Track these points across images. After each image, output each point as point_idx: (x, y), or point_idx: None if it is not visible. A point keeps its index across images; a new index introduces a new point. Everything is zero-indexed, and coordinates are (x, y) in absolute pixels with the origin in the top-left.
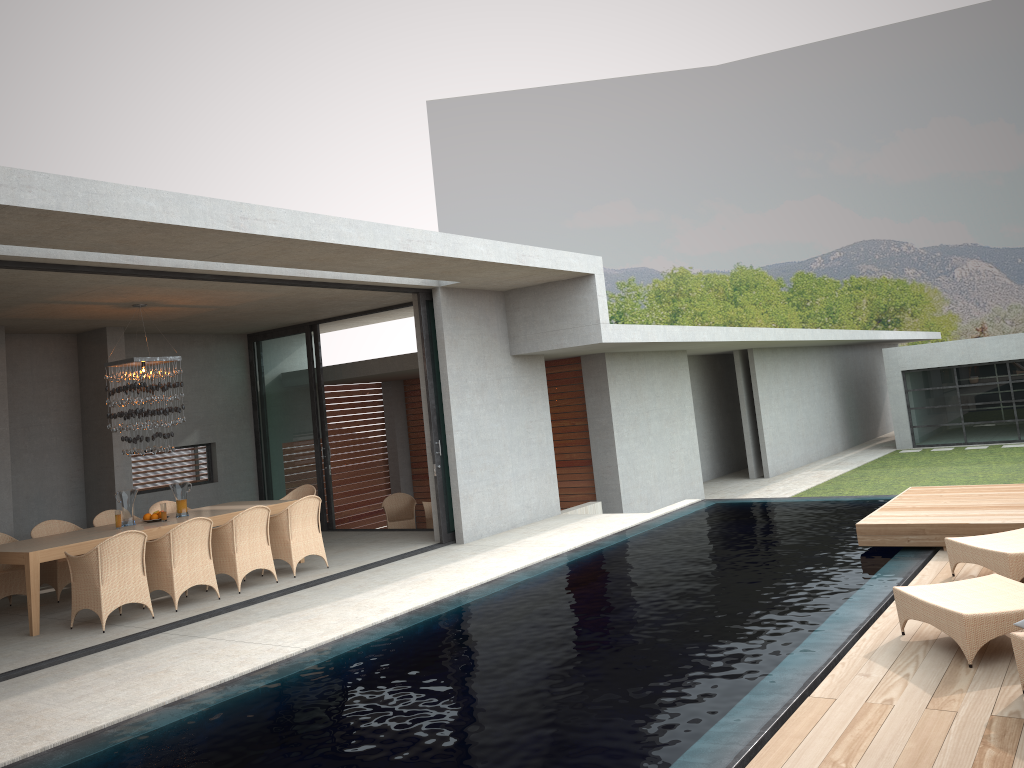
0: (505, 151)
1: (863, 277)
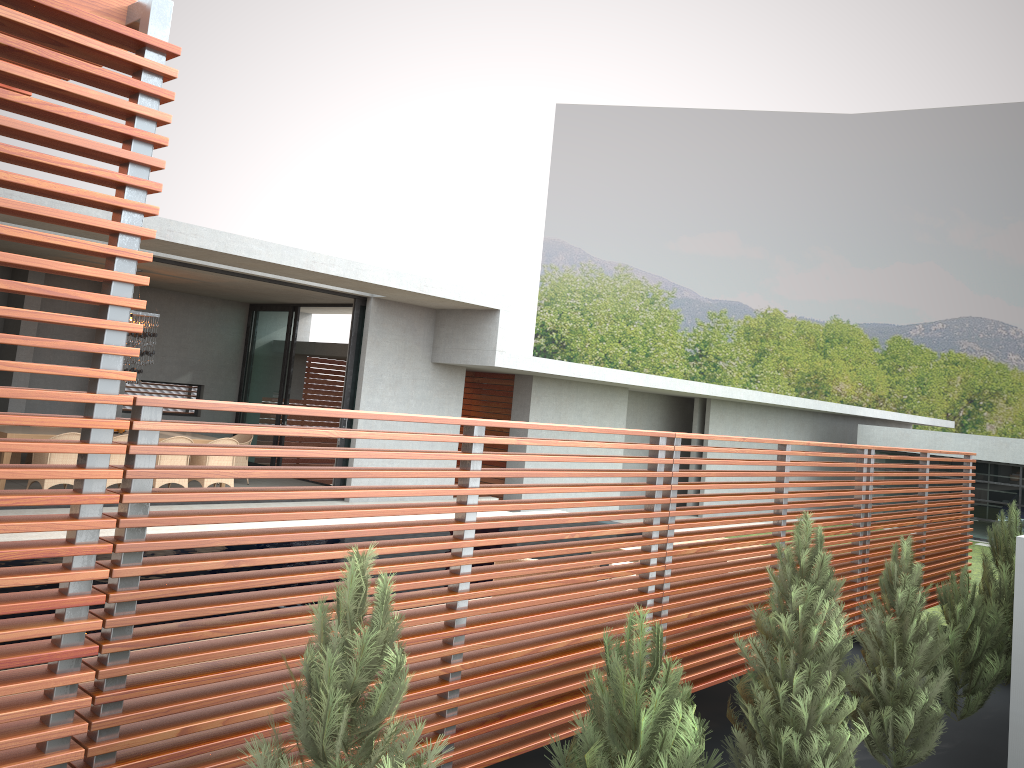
0: (623, 164)
1: (962, 353)
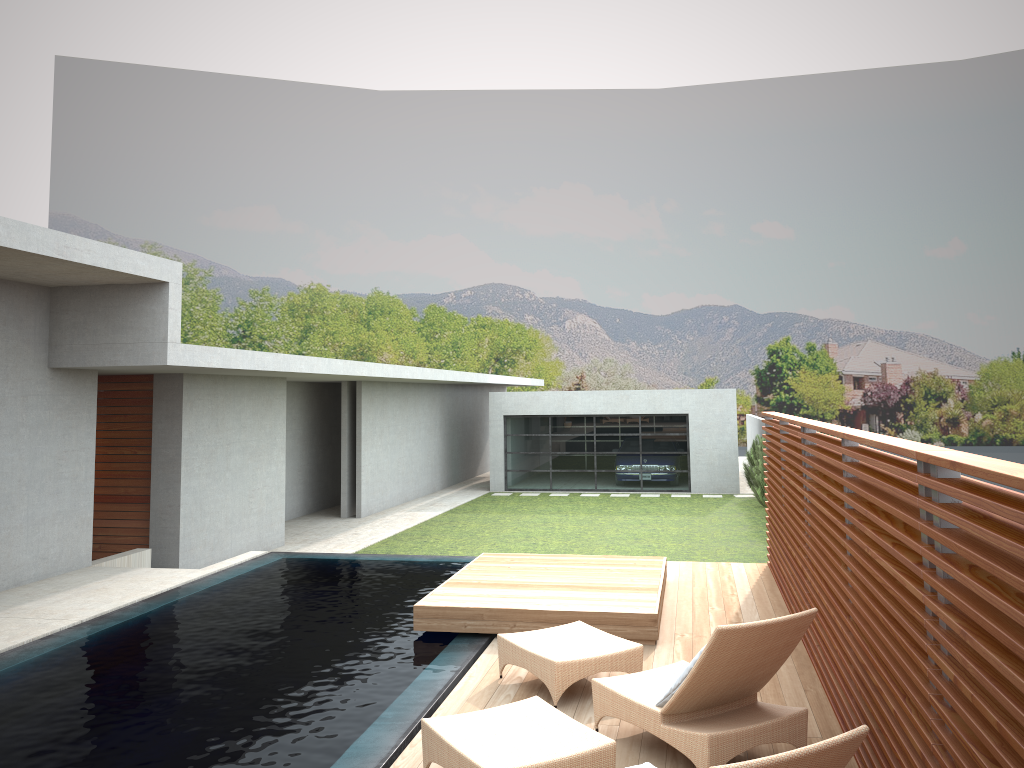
0: (144, 130)
1: (489, 317)
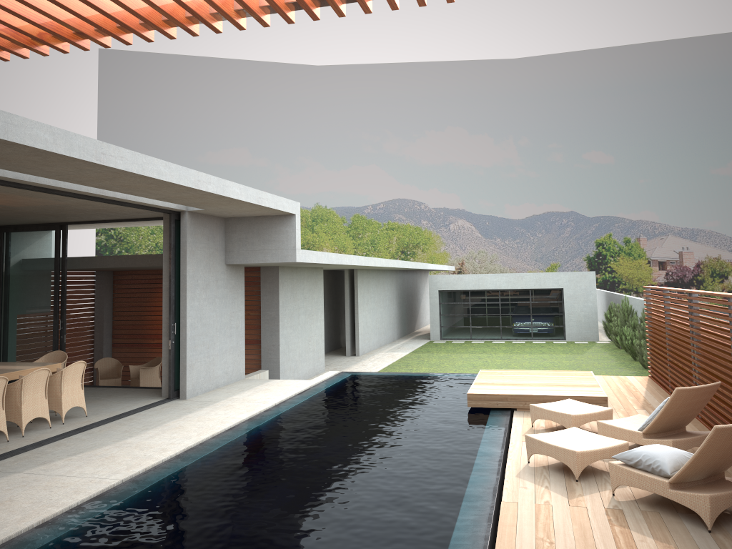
0: (158, 98)
1: (396, 222)
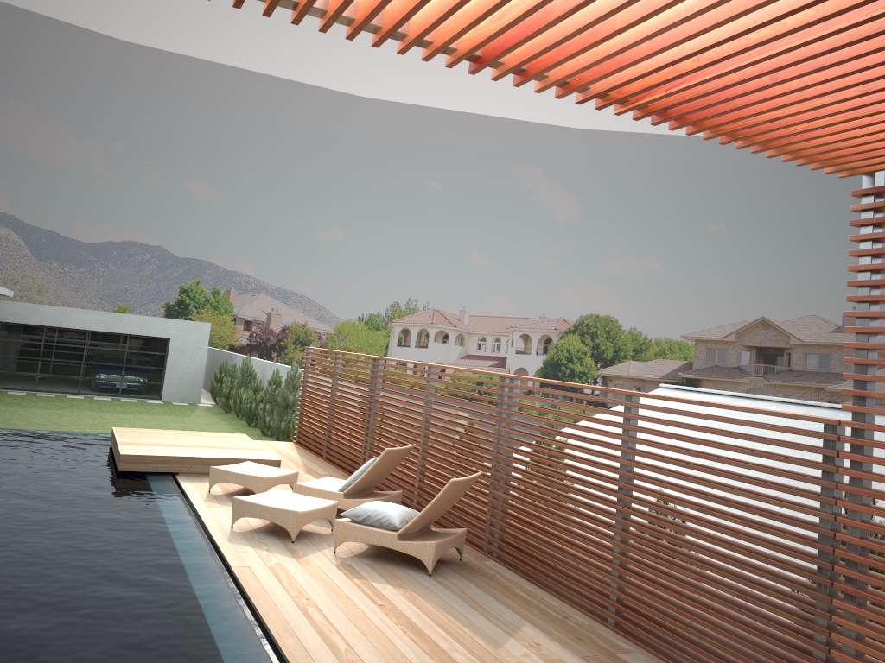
0: None
1: None
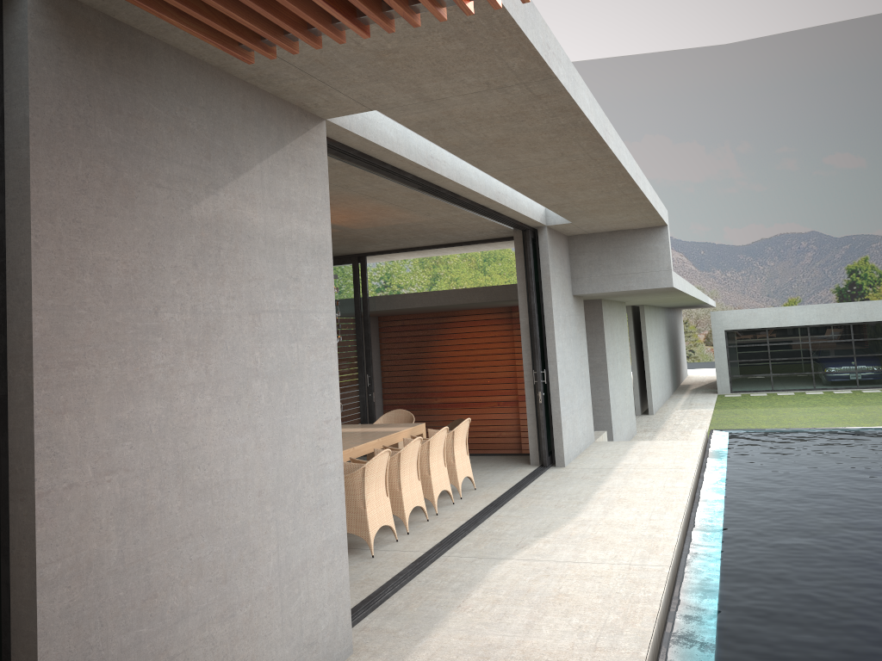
0: None
1: None
